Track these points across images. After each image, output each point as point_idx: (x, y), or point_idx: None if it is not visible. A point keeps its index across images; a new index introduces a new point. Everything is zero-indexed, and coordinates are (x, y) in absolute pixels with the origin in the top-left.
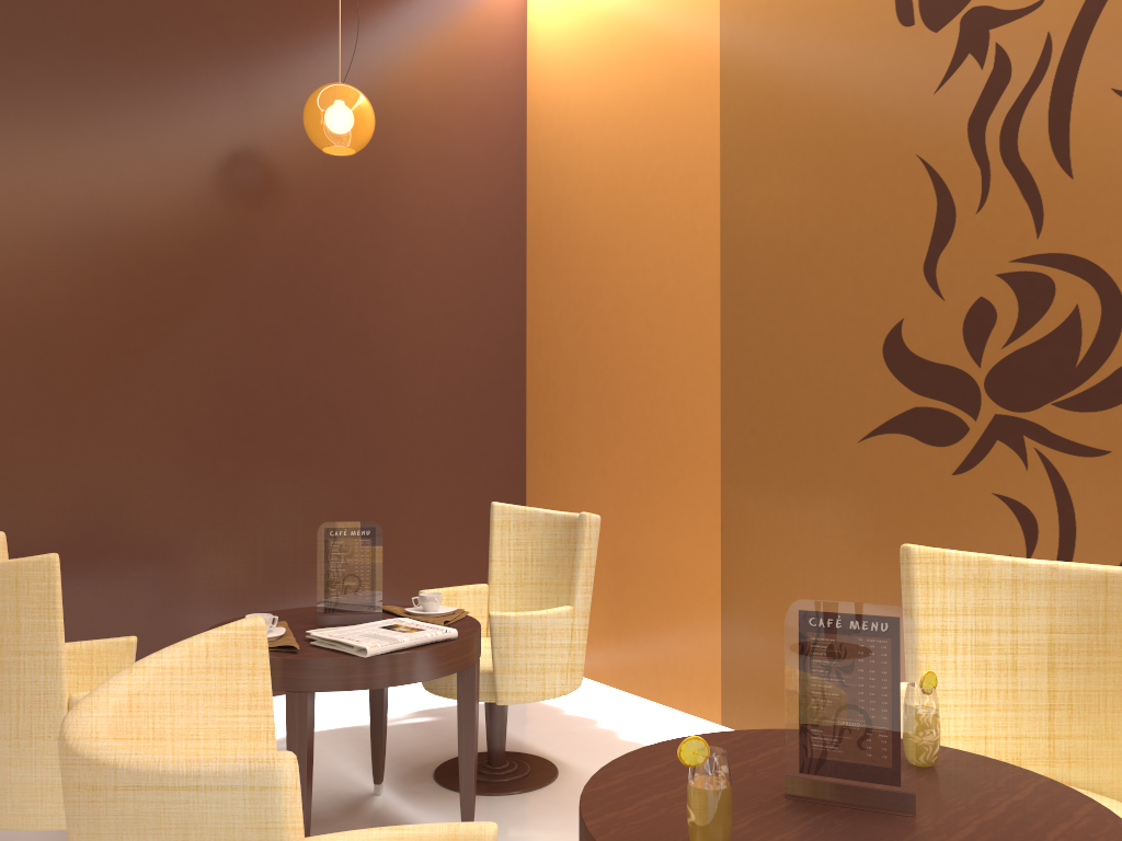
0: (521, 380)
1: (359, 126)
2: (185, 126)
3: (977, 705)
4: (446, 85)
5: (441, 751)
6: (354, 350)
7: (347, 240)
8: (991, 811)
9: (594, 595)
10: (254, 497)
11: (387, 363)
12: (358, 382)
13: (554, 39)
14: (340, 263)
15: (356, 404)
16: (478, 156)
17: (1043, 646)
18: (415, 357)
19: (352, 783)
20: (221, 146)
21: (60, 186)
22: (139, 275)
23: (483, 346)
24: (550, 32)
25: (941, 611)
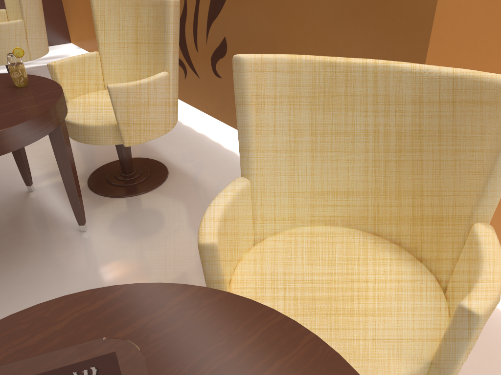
0: None
1: None
2: None
3: (127, 60)
4: None
5: None
6: None
7: None
8: (8, 103)
9: (82, 13)
10: None
11: None
12: None
13: None
14: None
15: None
16: None
17: (148, 34)
18: None
19: None
20: None
21: None
22: None
23: None
24: None
25: (108, 19)
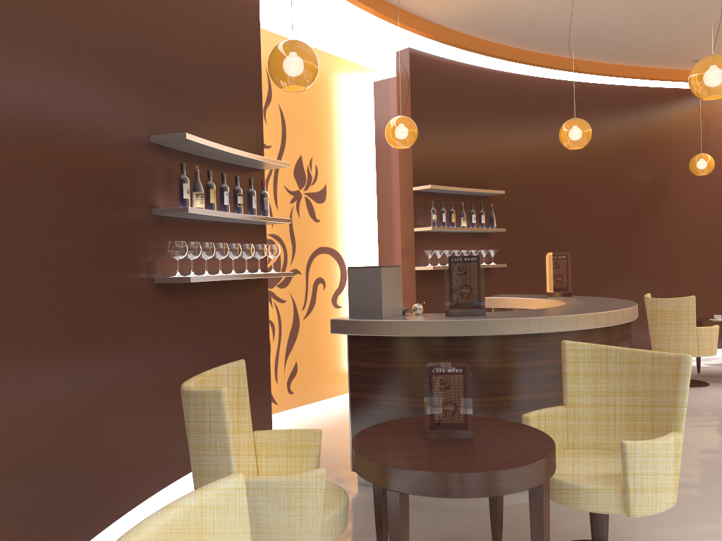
0: None
1: (711, 167)
2: (642, 169)
3: None
4: (721, 137)
5: None
6: (693, 236)
7: (690, 198)
8: None
9: None
10: (664, 286)
11: (704, 239)
12: (695, 247)
13: None
14: (688, 206)
15: (694, 255)
16: None
17: None
18: (713, 237)
19: None
20: (652, 173)
21: (612, 194)
22: (632, 218)
23: None
24: None
25: None
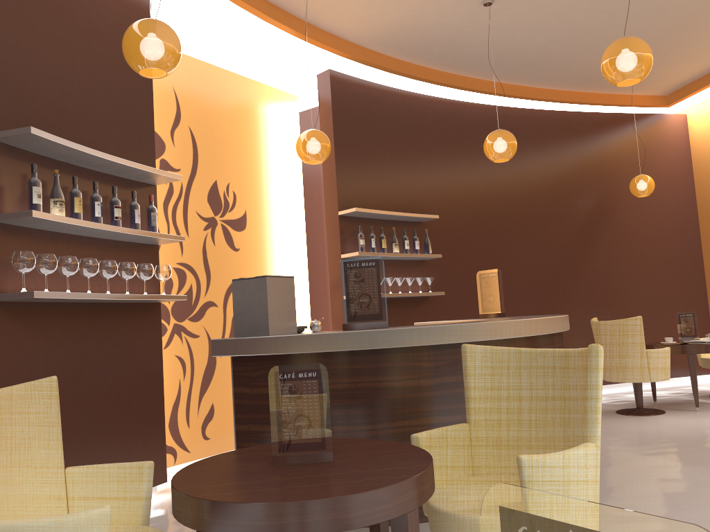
0: (701, 266)
1: (651, 188)
2: (583, 194)
3: None
4: (661, 160)
5: (705, 394)
6: (641, 261)
7: (634, 222)
8: None
9: None
10: (615, 314)
11: (652, 264)
12: (643, 272)
13: (704, 136)
14: (633, 230)
15: (643, 280)
16: (675, 183)
17: None
18: (662, 261)
19: (682, 398)
20: (593, 198)
21: (555, 220)
22: (576, 243)
23: (686, 254)
24: (701, 133)
25: None
